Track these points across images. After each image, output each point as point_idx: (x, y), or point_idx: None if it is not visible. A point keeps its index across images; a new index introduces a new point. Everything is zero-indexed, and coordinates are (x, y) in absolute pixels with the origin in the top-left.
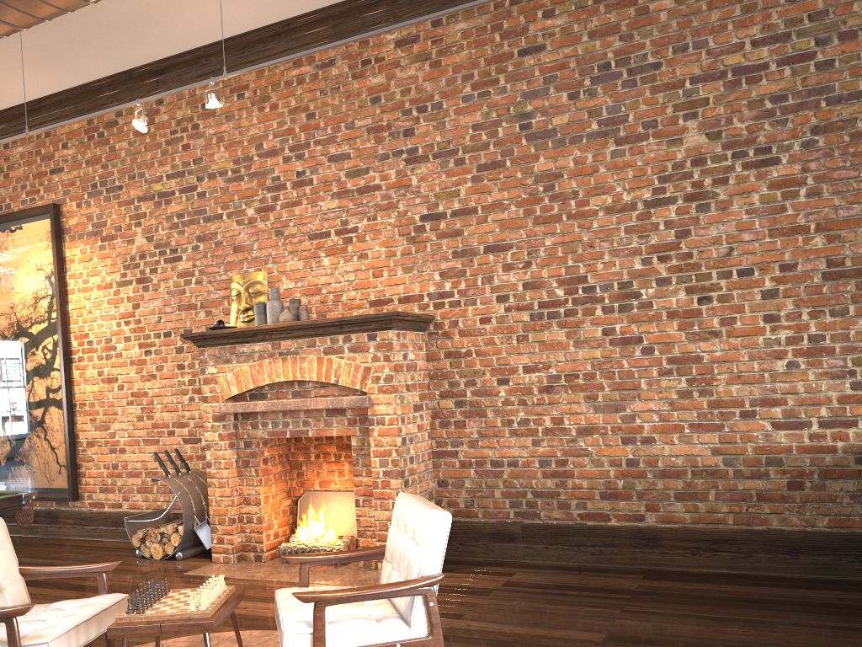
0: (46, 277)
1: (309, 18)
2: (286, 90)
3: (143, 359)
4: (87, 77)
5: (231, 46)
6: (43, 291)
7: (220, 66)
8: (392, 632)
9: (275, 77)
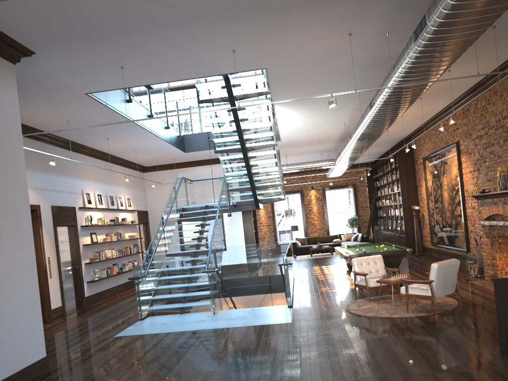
0: (456, 169)
1: (505, 63)
2: (506, 91)
3: None
4: (455, 97)
5: (488, 78)
6: (456, 174)
7: (488, 84)
8: (423, 292)
9: (503, 86)
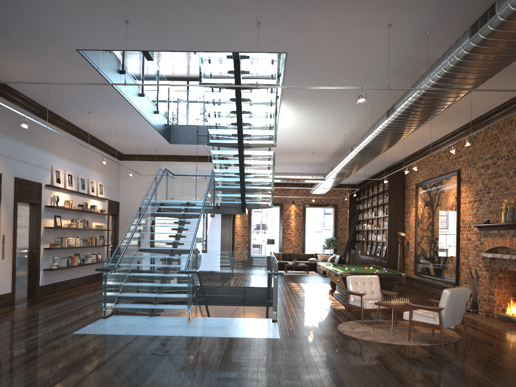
0: (454, 198)
1: None
2: None
3: (478, 232)
4: (464, 122)
5: (505, 105)
6: (453, 203)
7: (504, 112)
8: (429, 320)
9: None
